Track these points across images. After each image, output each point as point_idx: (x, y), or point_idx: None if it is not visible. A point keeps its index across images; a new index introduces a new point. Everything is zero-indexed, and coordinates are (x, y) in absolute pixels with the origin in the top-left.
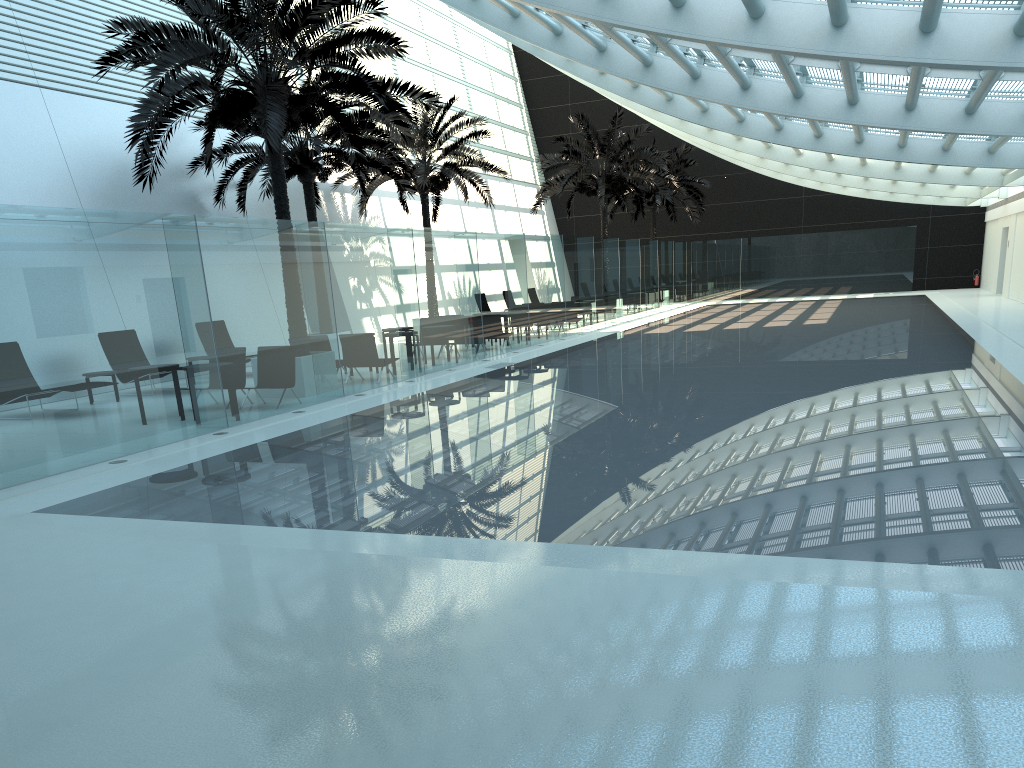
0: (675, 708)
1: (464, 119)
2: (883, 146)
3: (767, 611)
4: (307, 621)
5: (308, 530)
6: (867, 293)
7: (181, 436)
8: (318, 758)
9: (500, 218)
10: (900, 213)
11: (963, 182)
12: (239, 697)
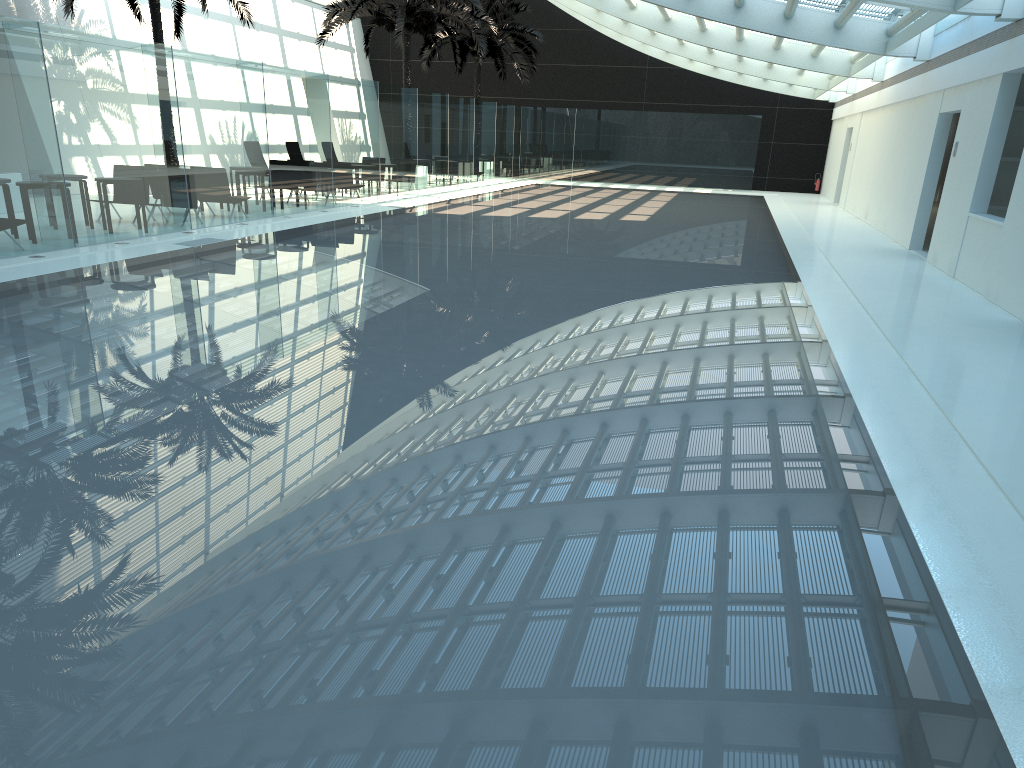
0: None
1: None
2: (717, 3)
3: None
4: None
5: None
6: (705, 188)
7: None
8: None
9: (292, 49)
10: (747, 99)
11: (809, 66)
12: None
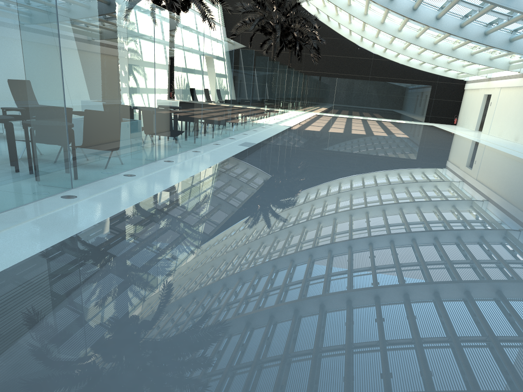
0: None
1: None
2: (475, 32)
3: None
4: None
5: None
6: (401, 120)
7: (30, 199)
8: None
9: None
10: (422, 77)
11: (488, 64)
12: None
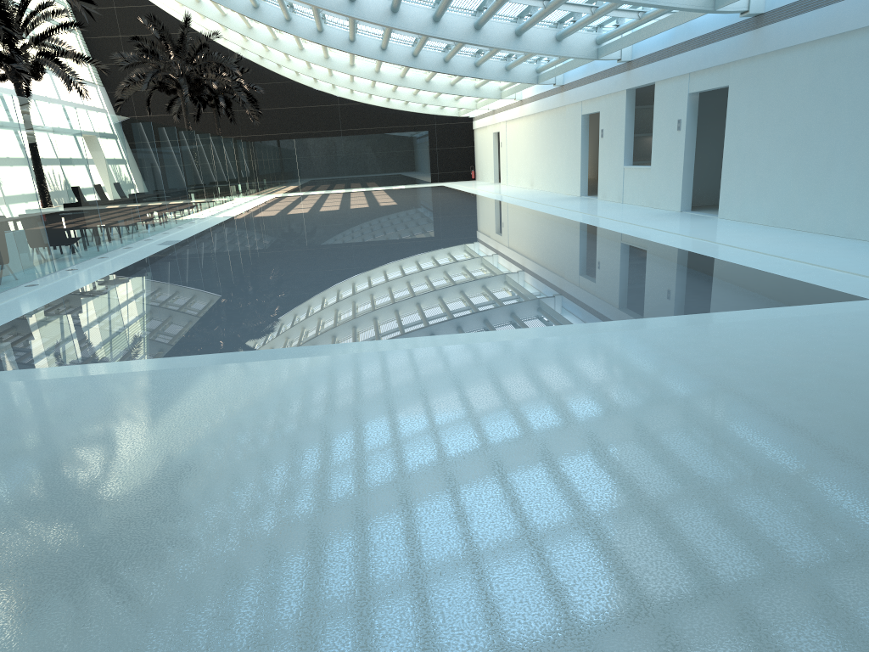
0: (719, 384)
1: (50, 9)
2: (433, 60)
3: (681, 340)
4: (384, 392)
5: (243, 352)
6: (399, 185)
7: None
8: (560, 443)
9: None
10: (414, 121)
11: (475, 94)
12: (431, 432)
